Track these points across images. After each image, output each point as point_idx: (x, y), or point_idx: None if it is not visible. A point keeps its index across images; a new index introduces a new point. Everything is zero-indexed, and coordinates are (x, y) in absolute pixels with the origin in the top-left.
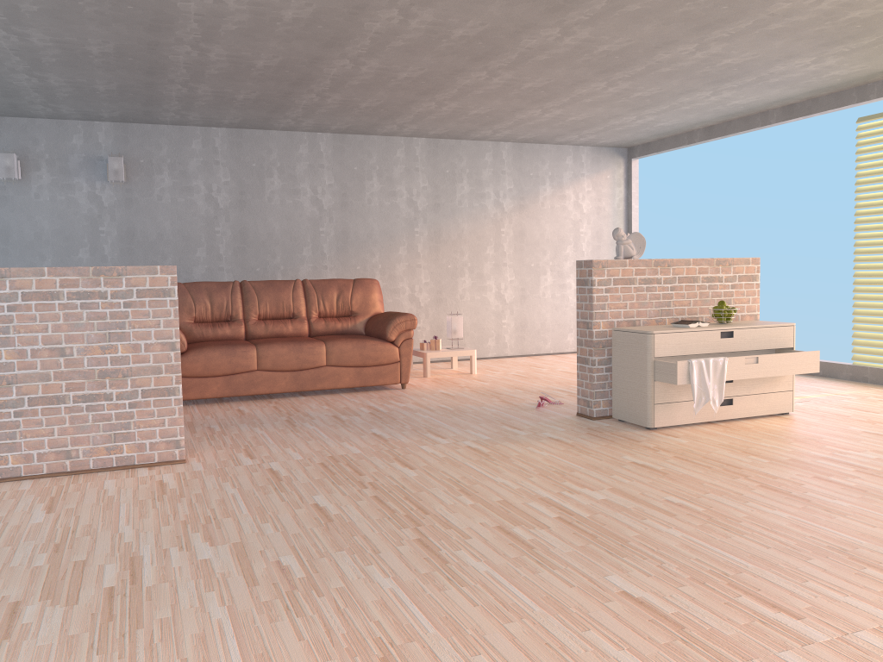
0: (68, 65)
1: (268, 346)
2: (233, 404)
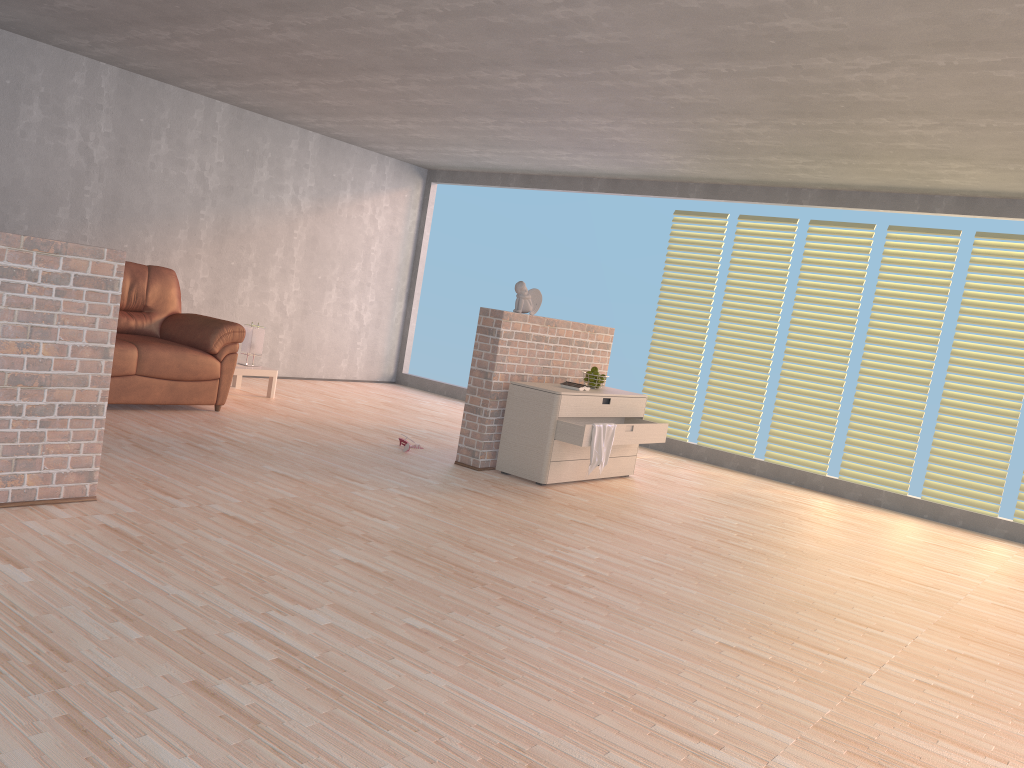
0: None
1: None
2: None
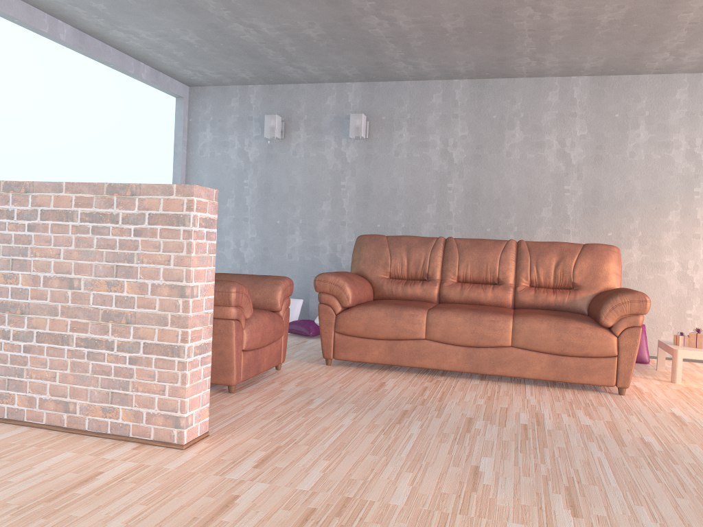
0: (257, 3)
1: (441, 312)
2: (390, 375)
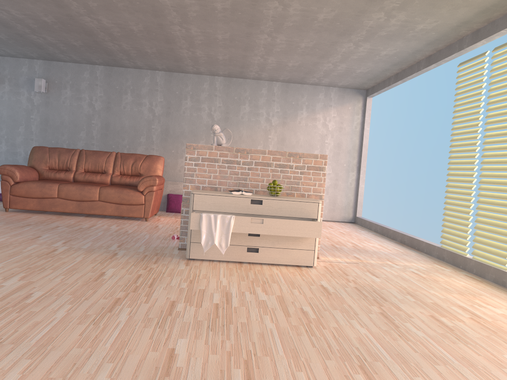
0: None
1: (65, 184)
2: (38, 215)
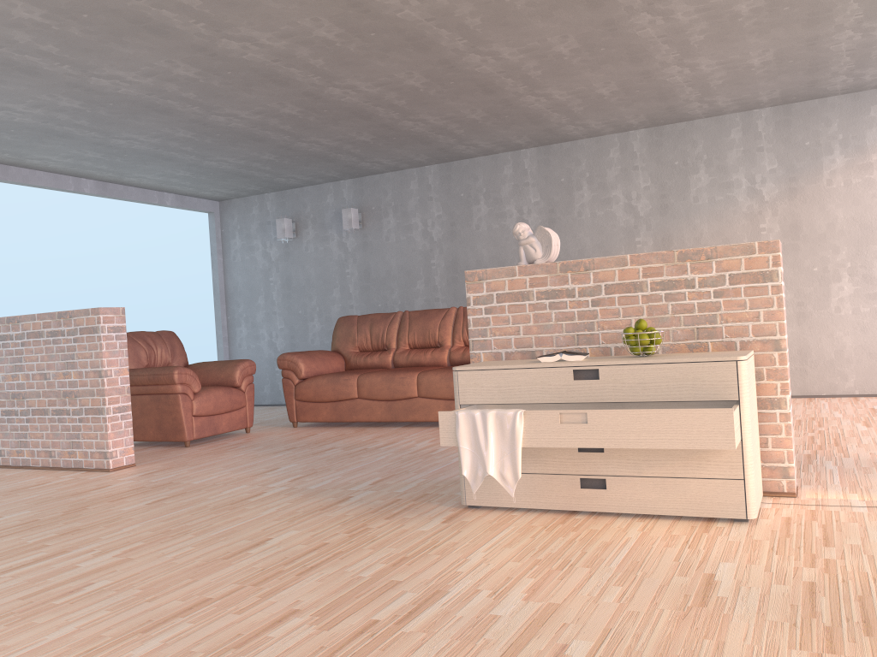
0: (207, 149)
1: (367, 375)
2: (332, 429)
